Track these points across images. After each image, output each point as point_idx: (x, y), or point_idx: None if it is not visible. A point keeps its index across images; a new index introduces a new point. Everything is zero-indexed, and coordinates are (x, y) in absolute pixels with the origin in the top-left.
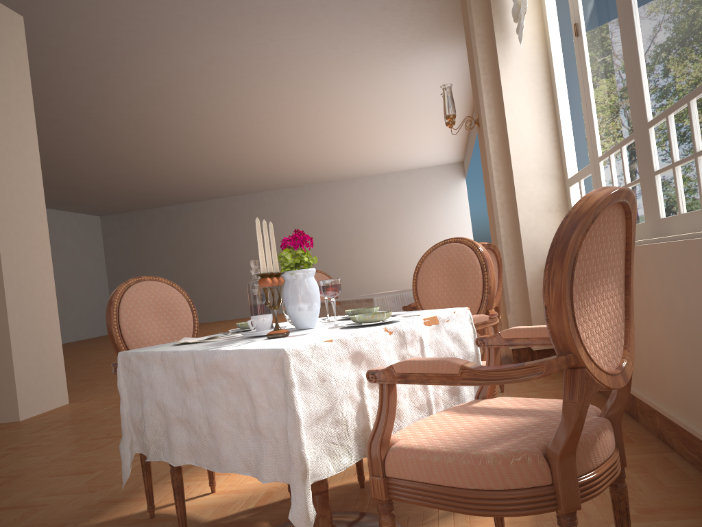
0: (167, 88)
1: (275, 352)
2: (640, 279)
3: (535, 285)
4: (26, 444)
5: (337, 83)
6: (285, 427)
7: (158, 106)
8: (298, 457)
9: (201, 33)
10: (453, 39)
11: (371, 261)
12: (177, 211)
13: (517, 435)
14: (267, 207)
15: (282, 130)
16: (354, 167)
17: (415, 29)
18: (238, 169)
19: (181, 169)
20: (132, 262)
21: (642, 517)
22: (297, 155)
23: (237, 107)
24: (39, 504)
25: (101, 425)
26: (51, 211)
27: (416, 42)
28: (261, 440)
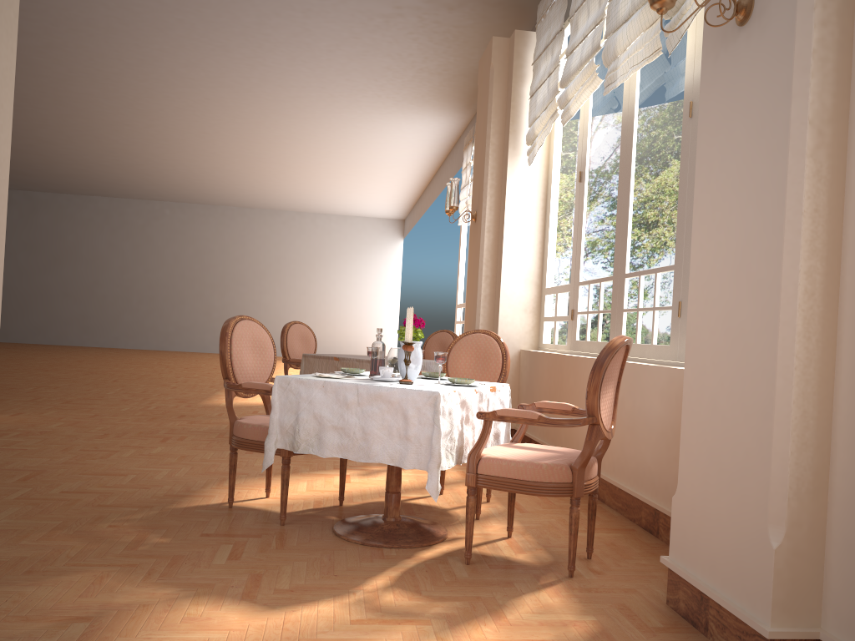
0: (119, 76)
1: (431, 393)
2: None
3: None
4: (5, 447)
5: (309, 117)
6: (429, 436)
7: (97, 89)
8: (438, 454)
9: (191, 39)
10: (441, 110)
11: (282, 308)
12: (47, 201)
13: (553, 458)
14: (166, 221)
15: (224, 146)
16: (286, 199)
17: (409, 92)
18: (151, 172)
19: (79, 157)
20: None
21: None
22: (228, 173)
23: (188, 112)
24: (102, 491)
25: (75, 440)
26: None
27: (405, 103)
28: (408, 443)
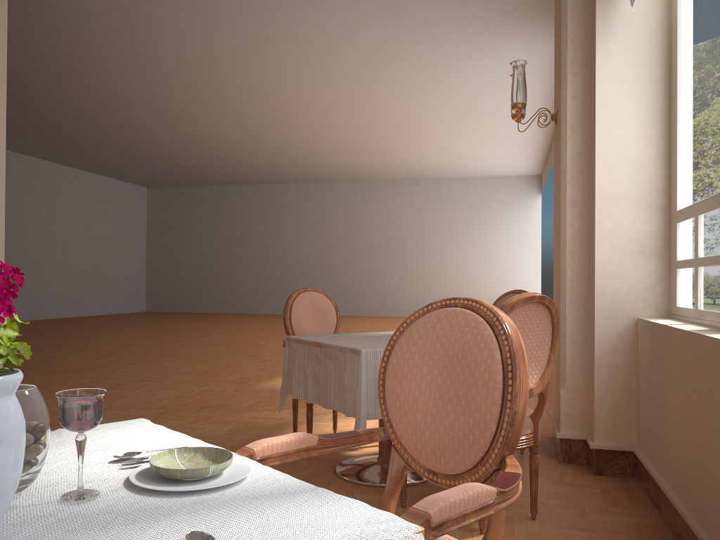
0: (204, 49)
1: None
2: None
3: (606, 356)
4: None
5: (401, 65)
6: None
7: (196, 70)
8: None
9: None
10: (544, 24)
11: (425, 271)
12: (226, 192)
13: None
14: (320, 199)
15: (337, 115)
16: (419, 166)
17: (498, 5)
18: (291, 154)
19: (228, 147)
20: (173, 240)
21: None
22: (355, 146)
23: (286, 82)
24: None
25: None
26: (94, 175)
27: (498, 23)
28: None
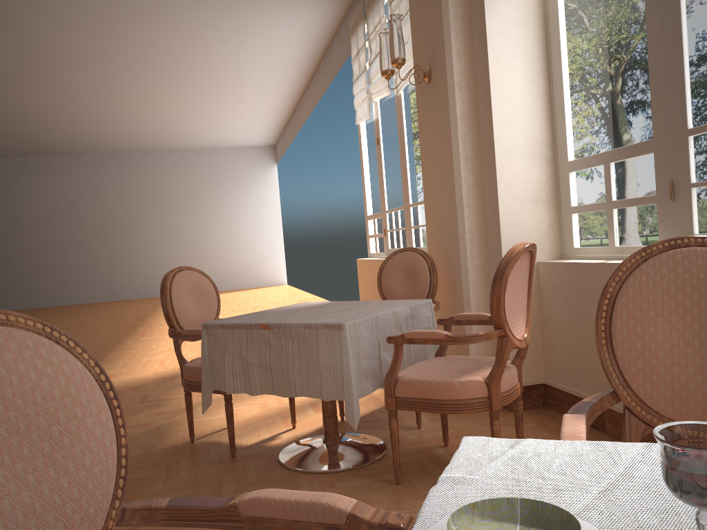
0: None
1: None
2: None
3: None
4: None
5: (162, 22)
6: None
7: None
8: None
9: None
10: None
11: (167, 248)
12: None
13: None
14: (34, 176)
15: (72, 77)
16: (153, 137)
17: None
18: (0, 122)
19: None
20: None
21: None
22: (86, 113)
23: (14, 32)
24: None
25: None
26: None
27: None
28: None
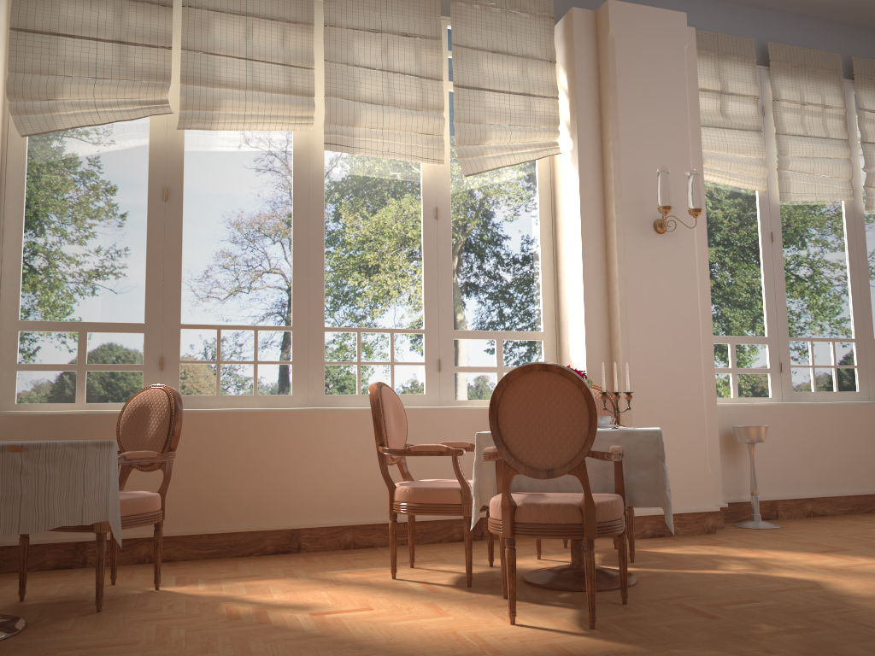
0: None
1: None
2: (351, 434)
3: None
4: None
5: None
6: None
7: None
8: None
9: None
10: None
11: None
12: None
13: None
14: None
15: None
16: None
17: None
18: None
19: None
20: None
21: (484, 548)
22: None
23: None
24: None
25: None
26: None
27: None
28: None
